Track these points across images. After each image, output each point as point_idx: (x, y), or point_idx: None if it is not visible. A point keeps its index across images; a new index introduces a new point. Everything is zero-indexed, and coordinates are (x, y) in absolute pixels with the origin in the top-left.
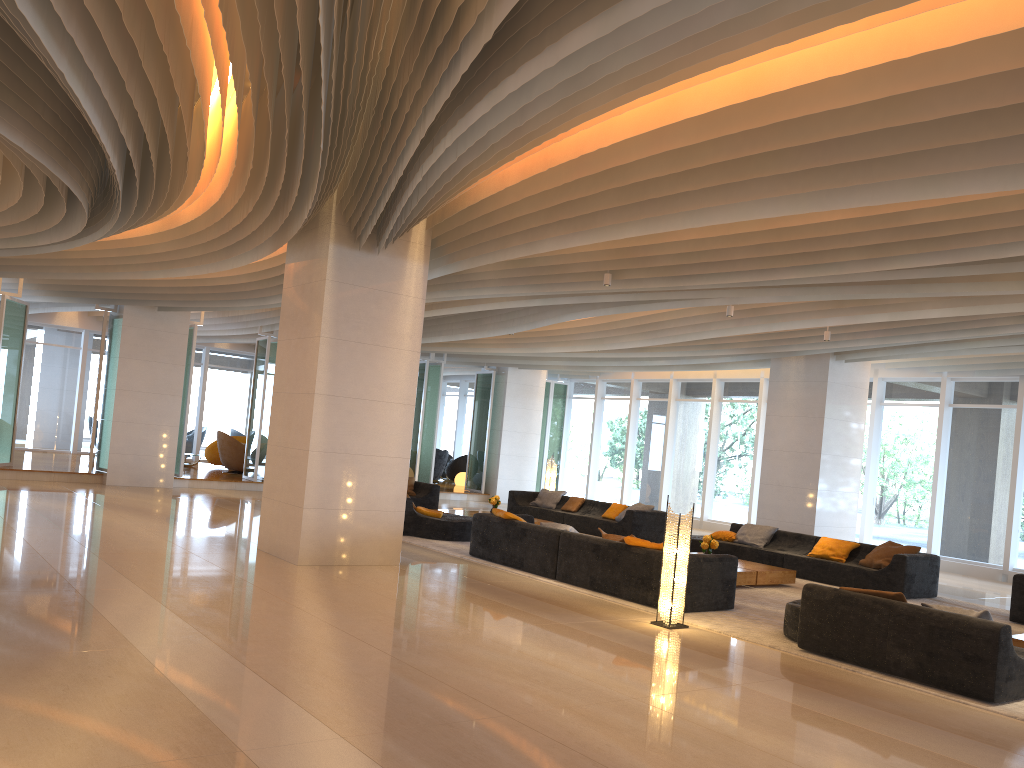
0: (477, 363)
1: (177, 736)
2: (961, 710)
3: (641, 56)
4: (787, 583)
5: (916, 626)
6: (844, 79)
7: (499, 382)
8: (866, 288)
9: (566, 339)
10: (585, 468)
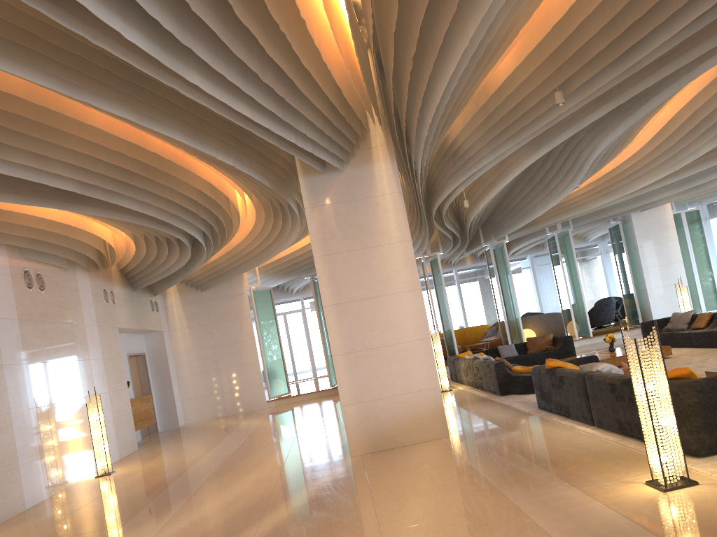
0: (603, 220)
1: None
2: None
3: None
4: None
5: None
6: None
7: (627, 229)
8: None
9: (643, 172)
10: None
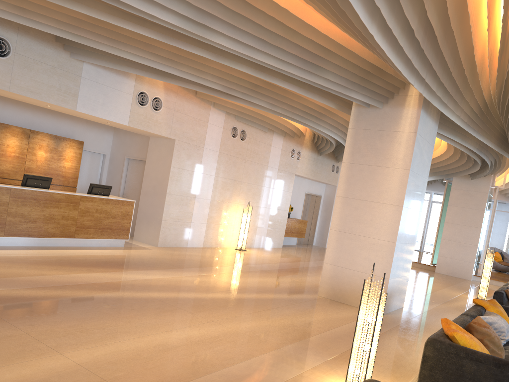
0: None
1: None
2: None
3: None
4: None
5: None
6: None
7: None
8: None
9: None
10: None
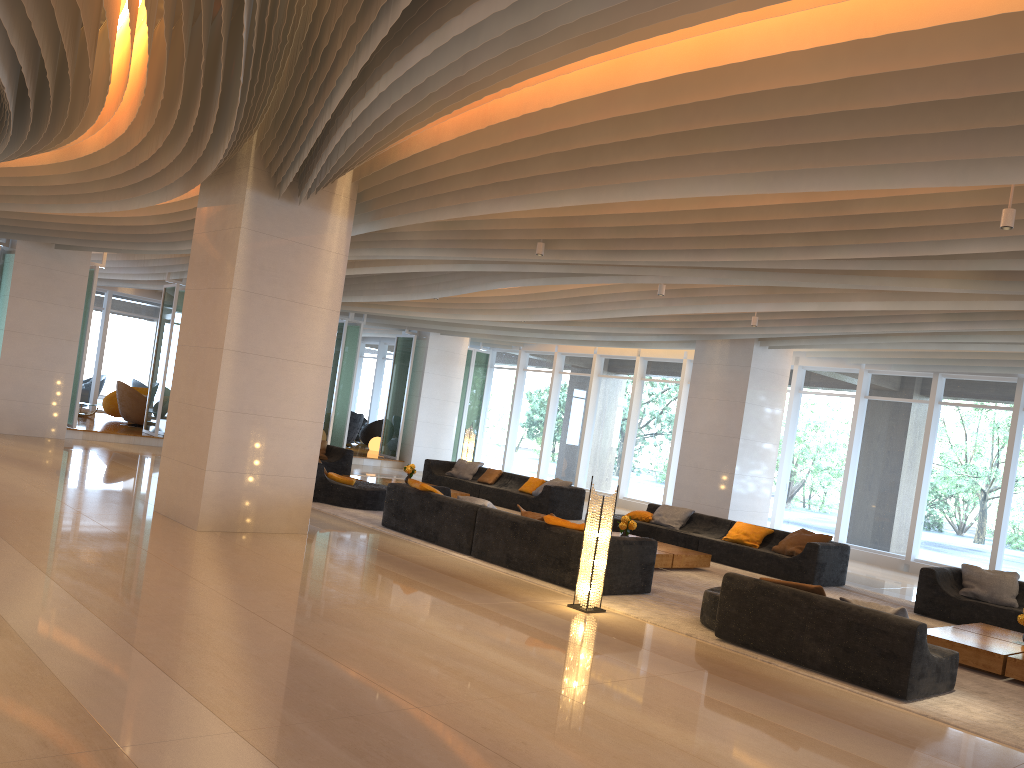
0: (398, 326)
1: (45, 728)
2: (875, 707)
3: (599, 8)
4: (702, 567)
5: (834, 621)
6: (804, 55)
7: (420, 347)
8: (800, 276)
9: (492, 307)
10: (503, 439)
